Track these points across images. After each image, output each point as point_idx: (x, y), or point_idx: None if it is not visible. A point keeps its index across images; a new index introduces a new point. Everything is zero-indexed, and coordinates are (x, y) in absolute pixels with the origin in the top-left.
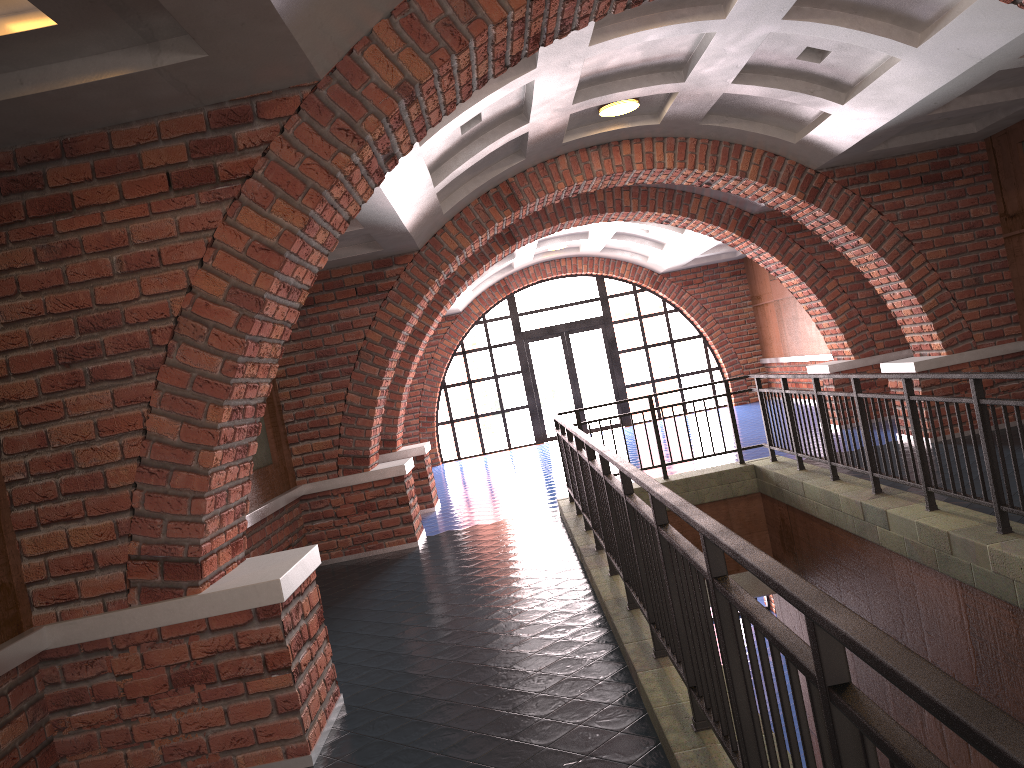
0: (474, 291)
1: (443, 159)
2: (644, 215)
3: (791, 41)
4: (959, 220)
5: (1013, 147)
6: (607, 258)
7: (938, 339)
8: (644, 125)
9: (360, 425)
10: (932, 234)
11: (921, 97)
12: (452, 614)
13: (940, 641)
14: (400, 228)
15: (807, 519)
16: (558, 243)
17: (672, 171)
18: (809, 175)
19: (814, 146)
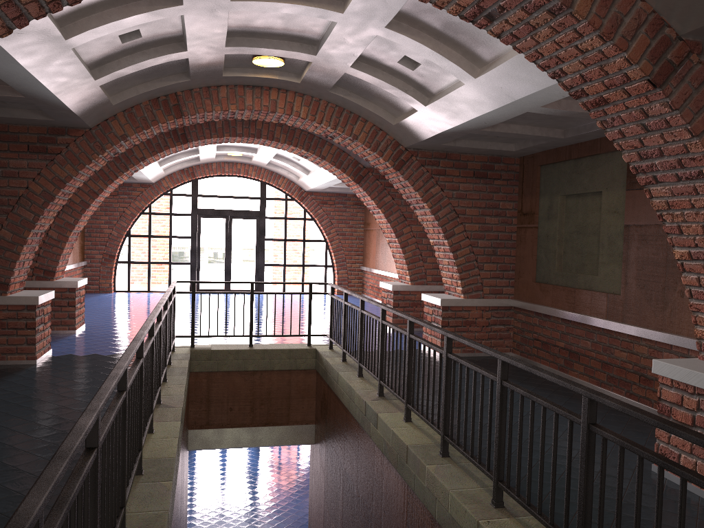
0: (166, 170)
1: (106, 59)
2: (289, 147)
3: (394, 47)
4: (492, 208)
5: (535, 167)
6: (271, 171)
7: (460, 286)
8: (288, 80)
9: (7, 257)
10: (472, 213)
11: (475, 116)
12: (5, 441)
13: (389, 521)
14: (62, 106)
15: (336, 400)
16: (234, 151)
17: (305, 121)
18: (400, 150)
19: (406, 130)
